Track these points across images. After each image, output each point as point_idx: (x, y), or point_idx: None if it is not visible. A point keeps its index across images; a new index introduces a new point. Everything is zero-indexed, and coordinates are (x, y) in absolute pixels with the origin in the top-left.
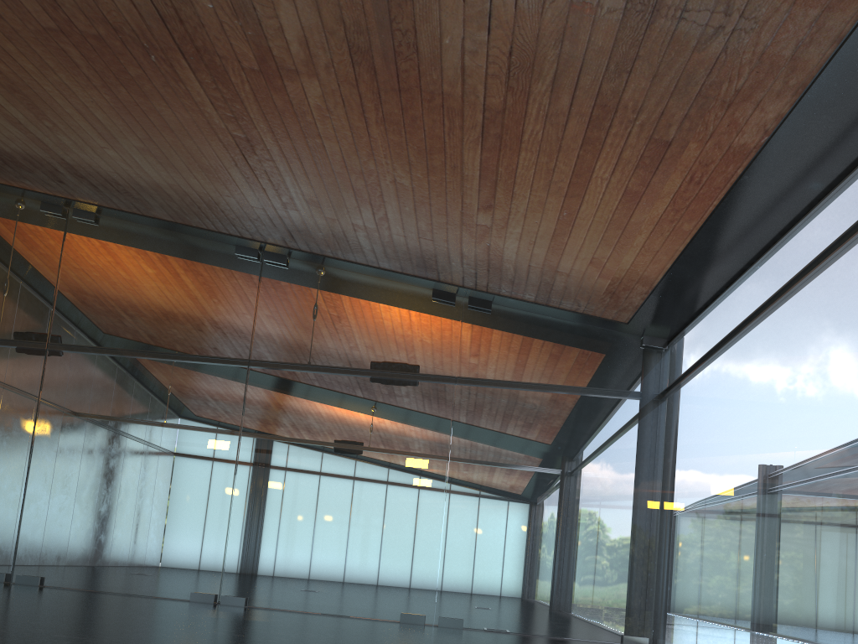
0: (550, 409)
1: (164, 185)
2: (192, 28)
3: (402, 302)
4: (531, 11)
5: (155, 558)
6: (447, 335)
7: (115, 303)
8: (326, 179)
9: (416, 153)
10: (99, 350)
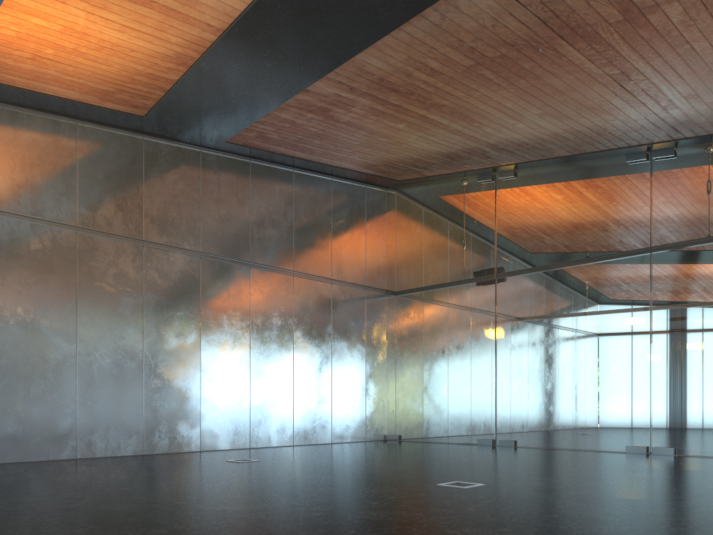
0: None
1: (560, 132)
2: (565, 17)
3: None
4: None
5: (593, 420)
6: None
7: (536, 232)
8: (700, 73)
9: None
10: (530, 270)
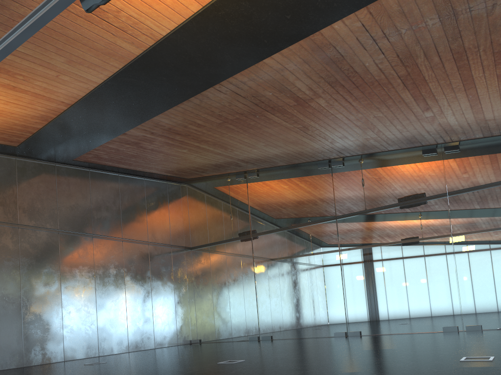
0: None
1: (278, 153)
2: (267, 102)
3: (406, 163)
4: (397, 40)
5: (314, 319)
6: (436, 172)
7: (273, 209)
8: (343, 127)
9: (378, 103)
10: (271, 231)
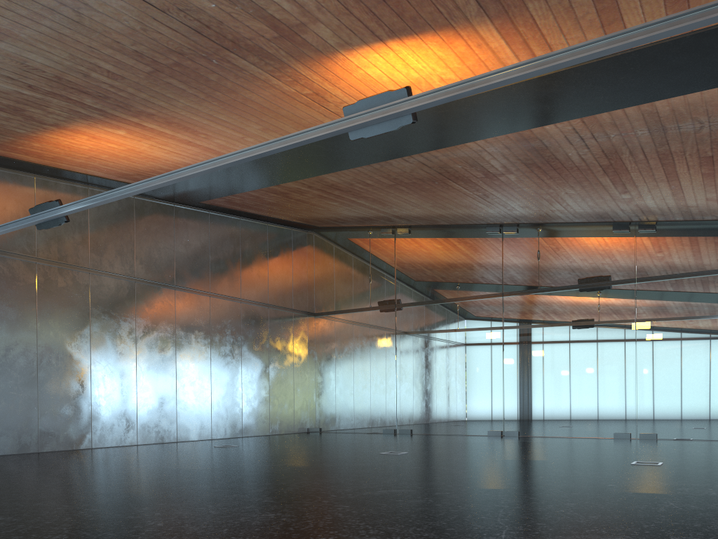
0: (707, 288)
1: (444, 214)
2: (452, 173)
3: (593, 238)
4: (605, 140)
5: (466, 413)
6: (625, 253)
7: (425, 276)
8: (528, 198)
9: (573, 183)
10: (421, 304)
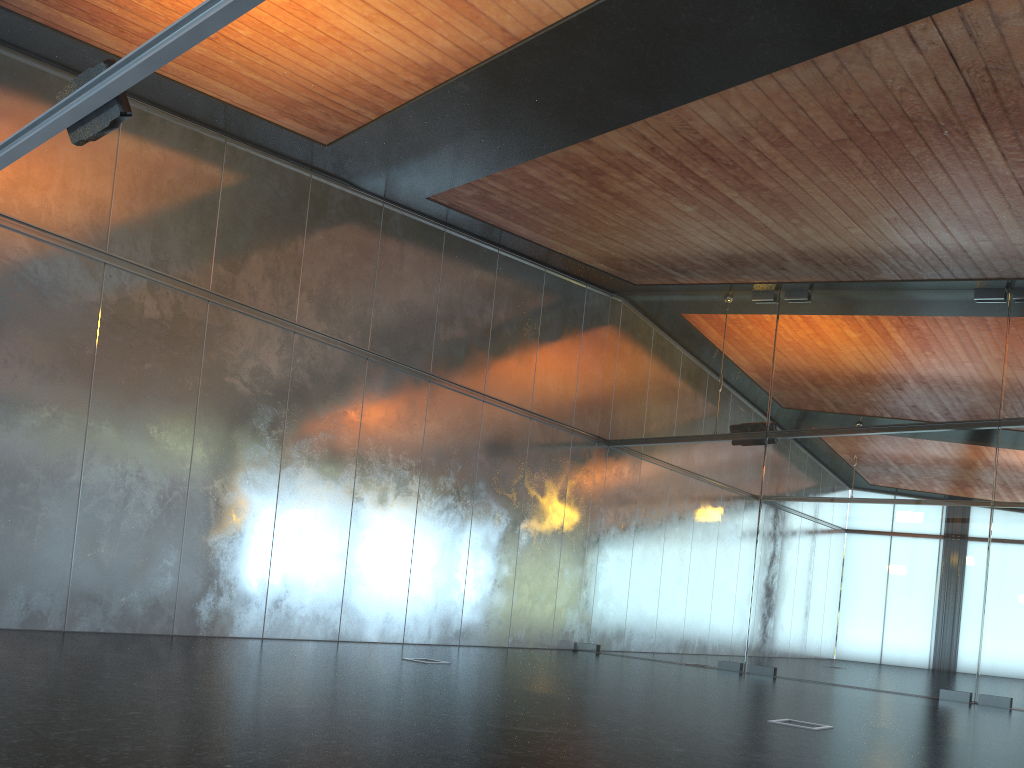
0: None
1: (904, 247)
2: (1006, 93)
3: None
4: None
5: (894, 650)
6: None
7: (833, 380)
8: None
9: None
10: (819, 432)
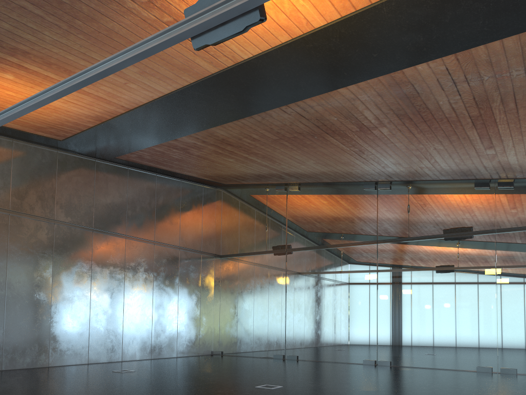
0: None
1: (326, 171)
2: (329, 126)
3: (456, 194)
4: (477, 85)
5: (344, 344)
6: (486, 207)
7: (311, 225)
8: (400, 155)
9: (442, 138)
10: (307, 249)
